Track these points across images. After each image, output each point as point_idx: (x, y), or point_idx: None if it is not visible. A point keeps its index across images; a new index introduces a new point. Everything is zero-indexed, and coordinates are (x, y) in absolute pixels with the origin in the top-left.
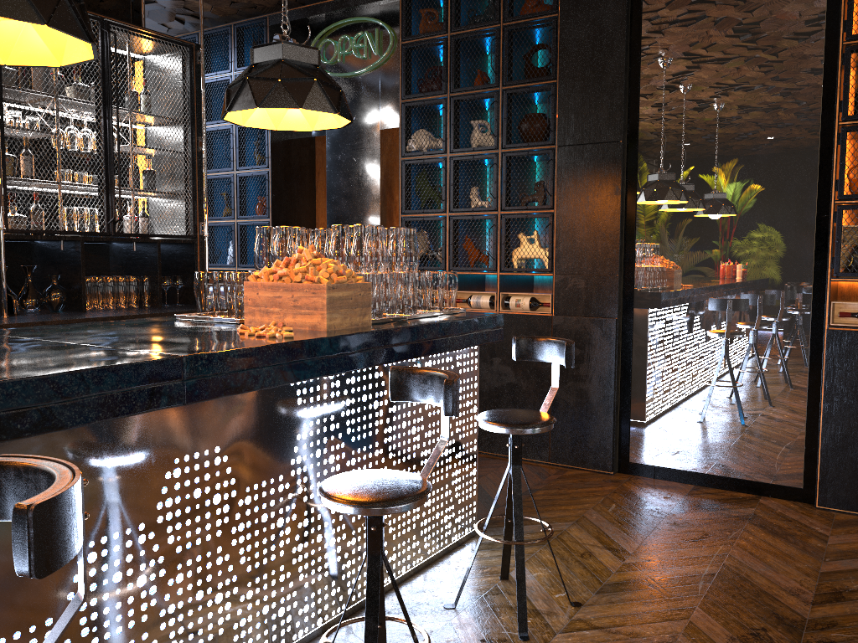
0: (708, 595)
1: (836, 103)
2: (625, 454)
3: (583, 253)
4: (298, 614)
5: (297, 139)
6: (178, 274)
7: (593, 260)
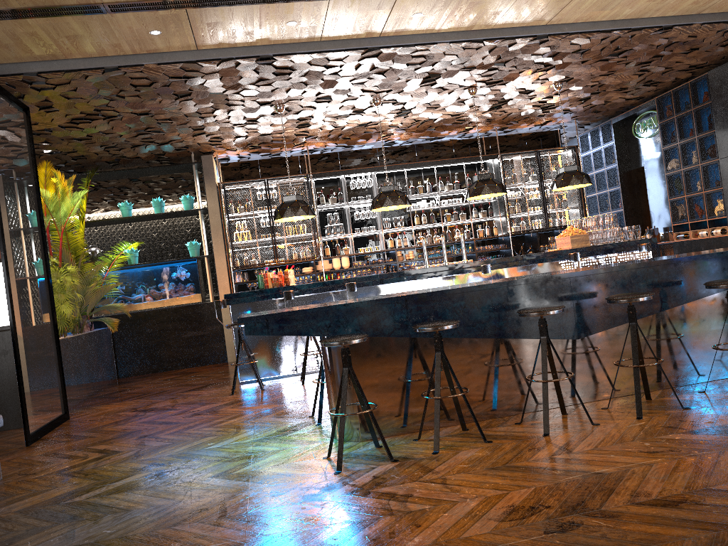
0: None
1: None
2: None
3: None
4: None
5: (634, 169)
6: None
7: None
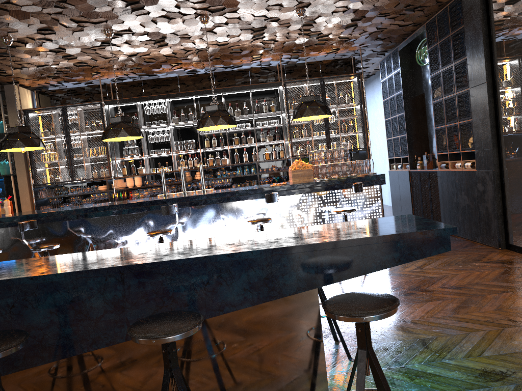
0: (412, 280)
1: None
2: (507, 239)
3: (481, 139)
4: None
5: (420, 95)
6: None
7: (484, 142)
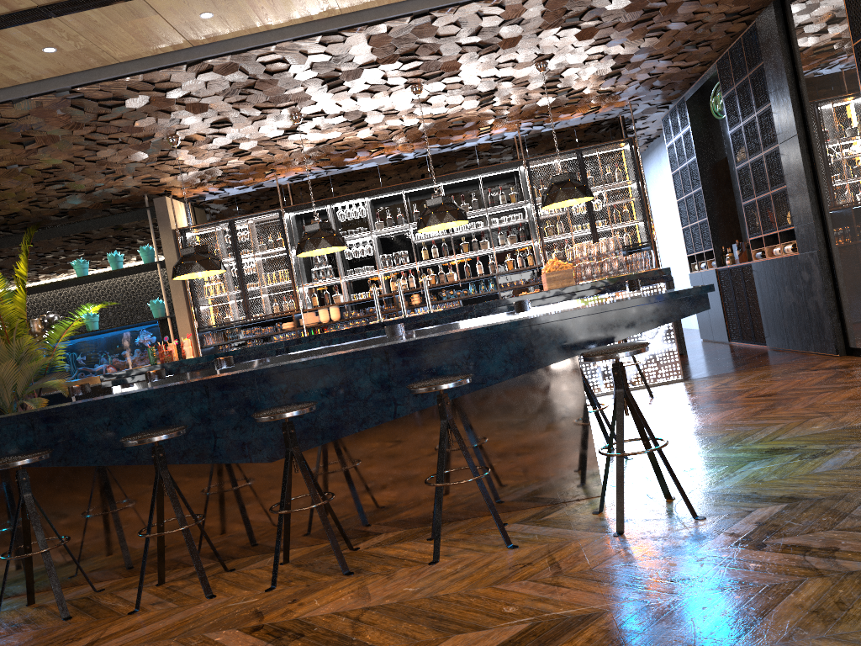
0: (712, 395)
1: (859, 84)
2: (846, 342)
3: (799, 210)
4: None
5: (722, 160)
6: None
7: (803, 214)
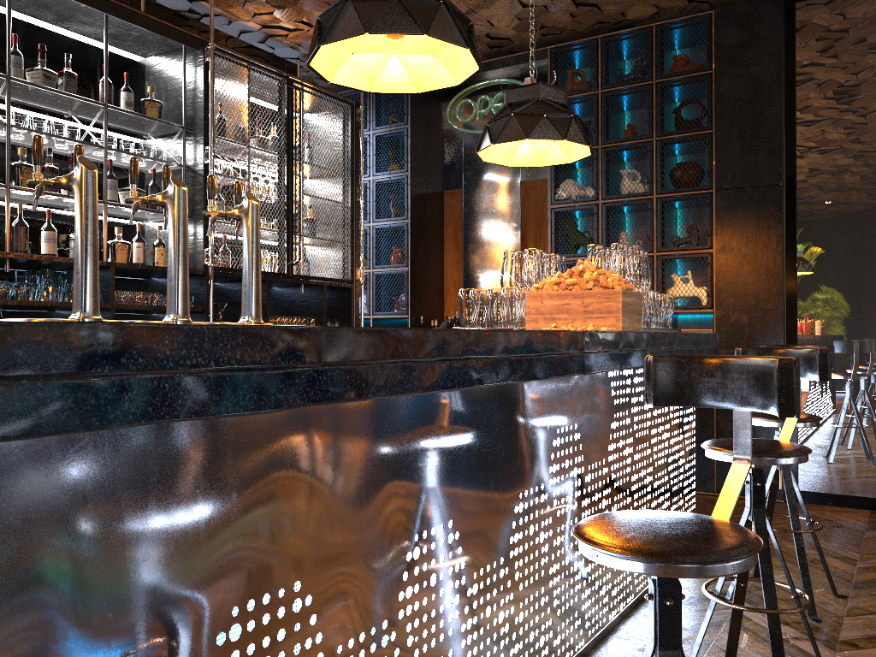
0: None
1: None
2: None
3: (745, 289)
4: (611, 595)
5: (430, 193)
6: (332, 317)
7: (756, 296)
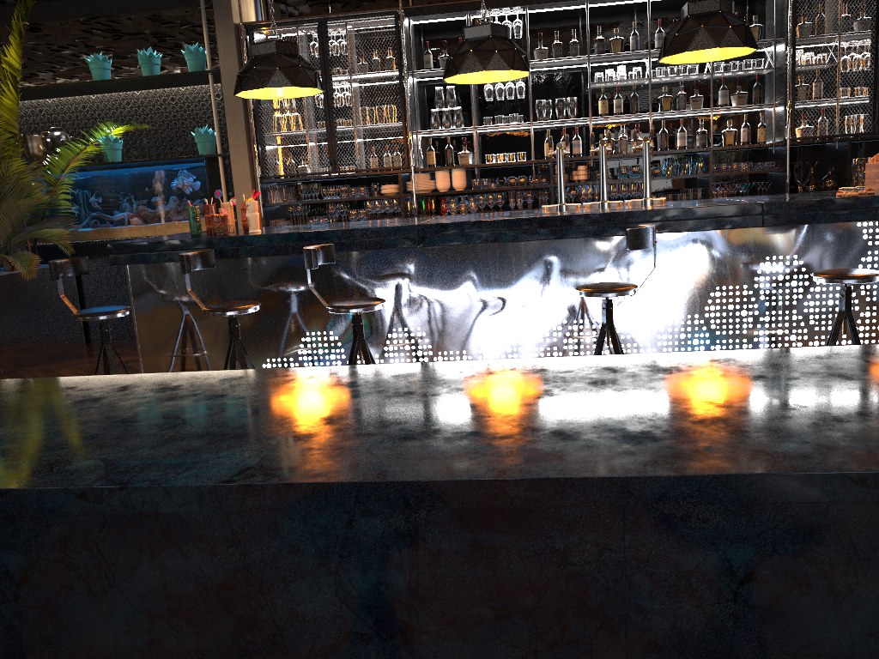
0: None
1: None
2: None
3: None
4: None
5: None
6: None
7: None
